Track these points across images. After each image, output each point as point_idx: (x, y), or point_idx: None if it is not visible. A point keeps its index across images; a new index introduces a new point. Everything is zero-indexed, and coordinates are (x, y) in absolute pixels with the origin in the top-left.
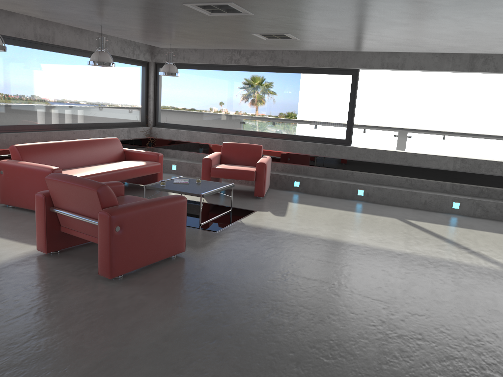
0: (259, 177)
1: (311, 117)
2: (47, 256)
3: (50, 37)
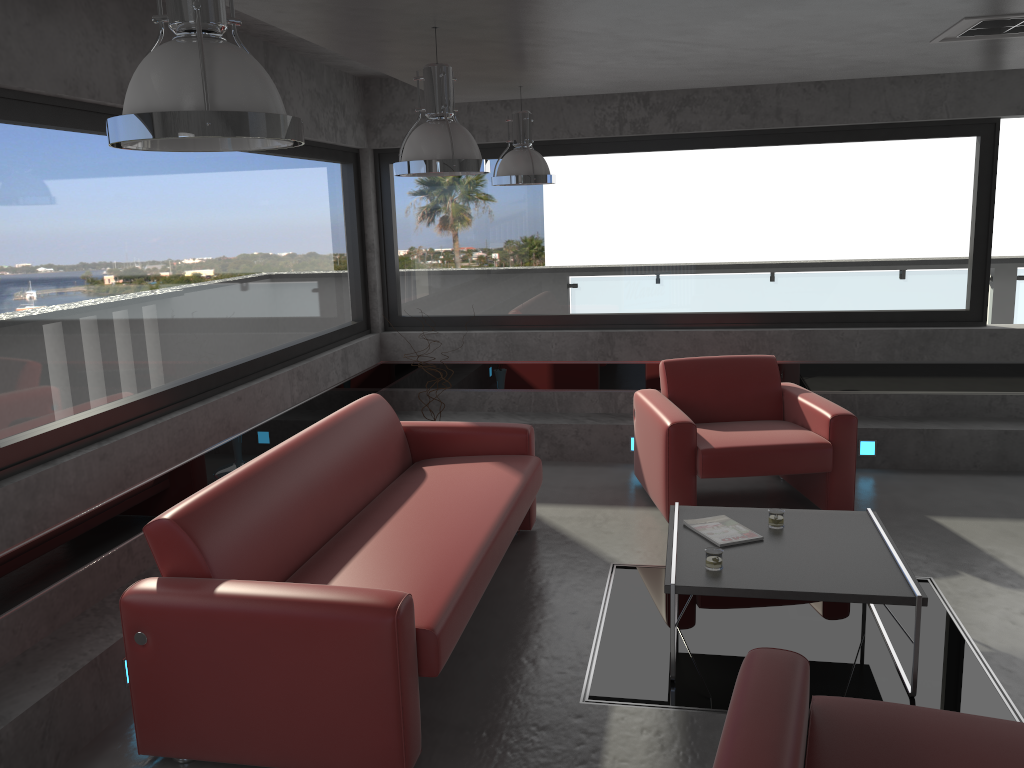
0: (840, 459)
1: (864, 260)
2: None
3: None
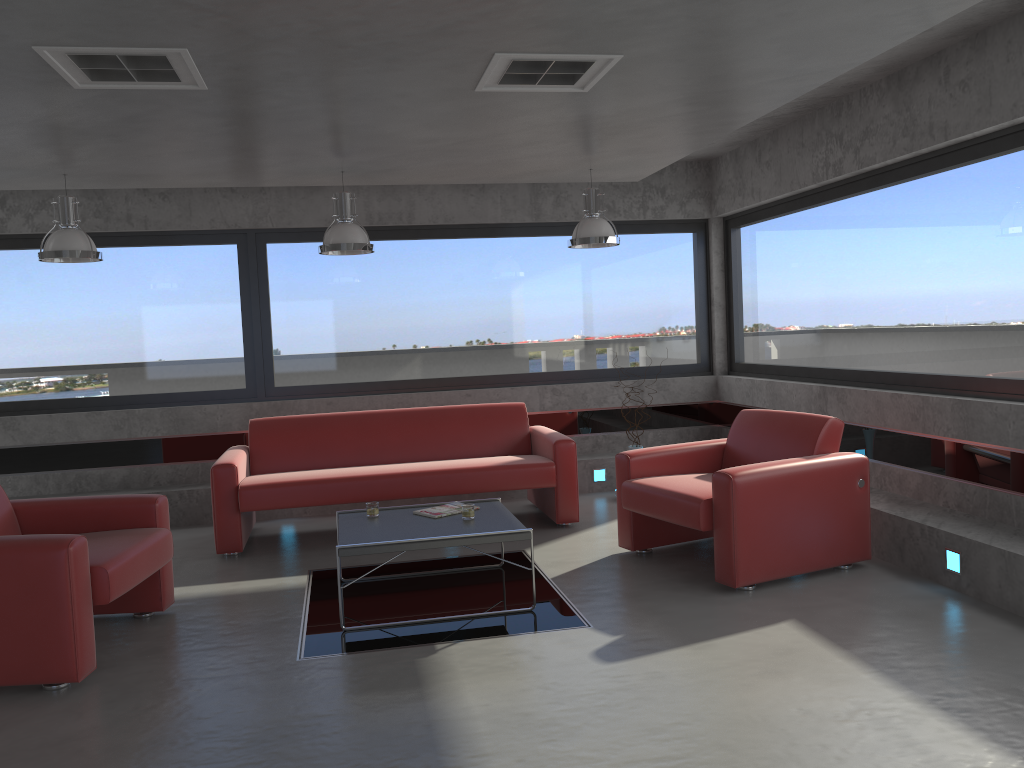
0: (718, 522)
1: None
2: None
3: (404, 213)
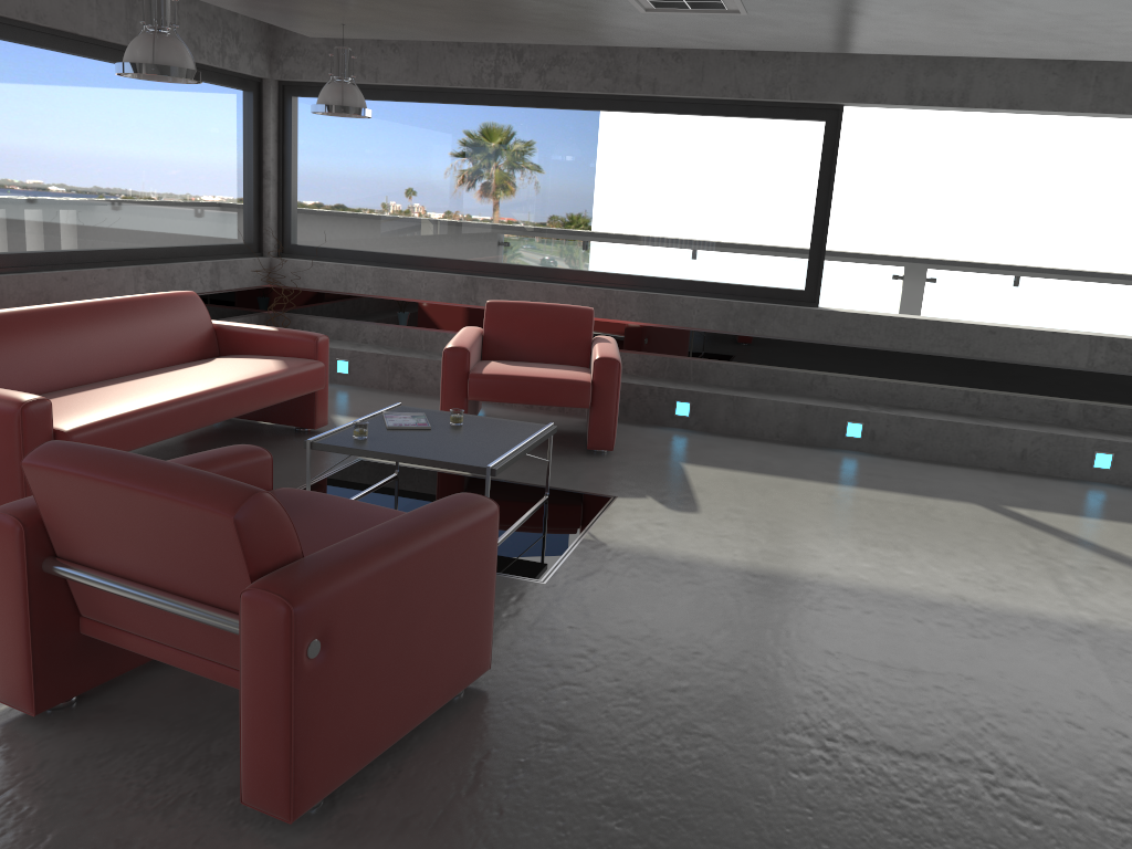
0: (601, 399)
1: (714, 232)
2: (37, 725)
3: None
